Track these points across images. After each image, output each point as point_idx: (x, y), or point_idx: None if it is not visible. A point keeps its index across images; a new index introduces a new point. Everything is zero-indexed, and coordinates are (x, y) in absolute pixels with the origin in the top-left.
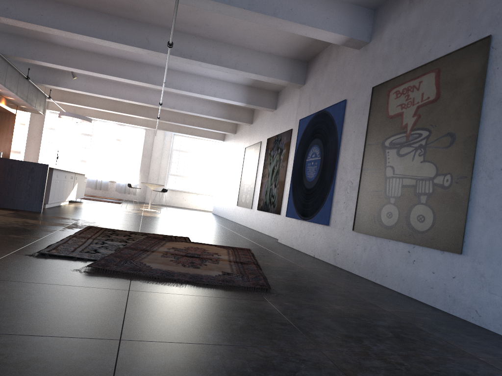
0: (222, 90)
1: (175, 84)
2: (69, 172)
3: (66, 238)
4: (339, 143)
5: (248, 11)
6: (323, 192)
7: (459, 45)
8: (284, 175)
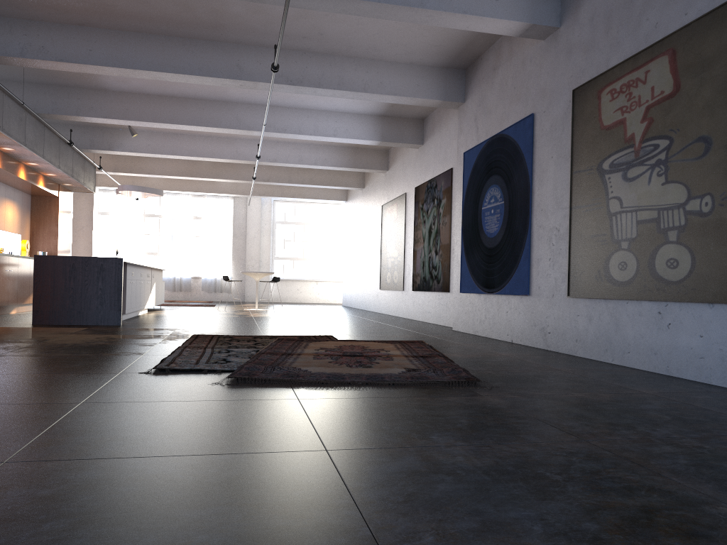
0: (344, 126)
1: (277, 126)
2: (144, 267)
3: (177, 350)
4: (530, 176)
5: (385, 4)
6: (514, 250)
7: (701, 11)
8: (448, 235)
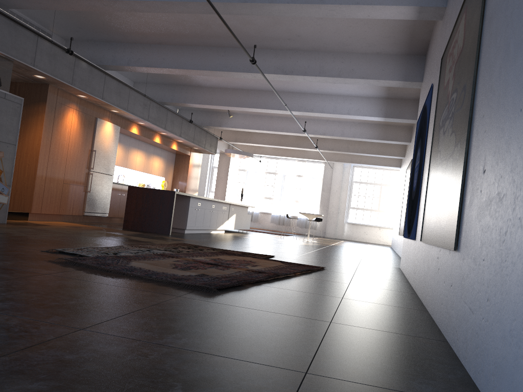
0: (356, 107)
1: (307, 107)
2: (218, 202)
3: (117, 245)
4: (425, 137)
5: (293, 4)
6: (416, 201)
7: None
8: None
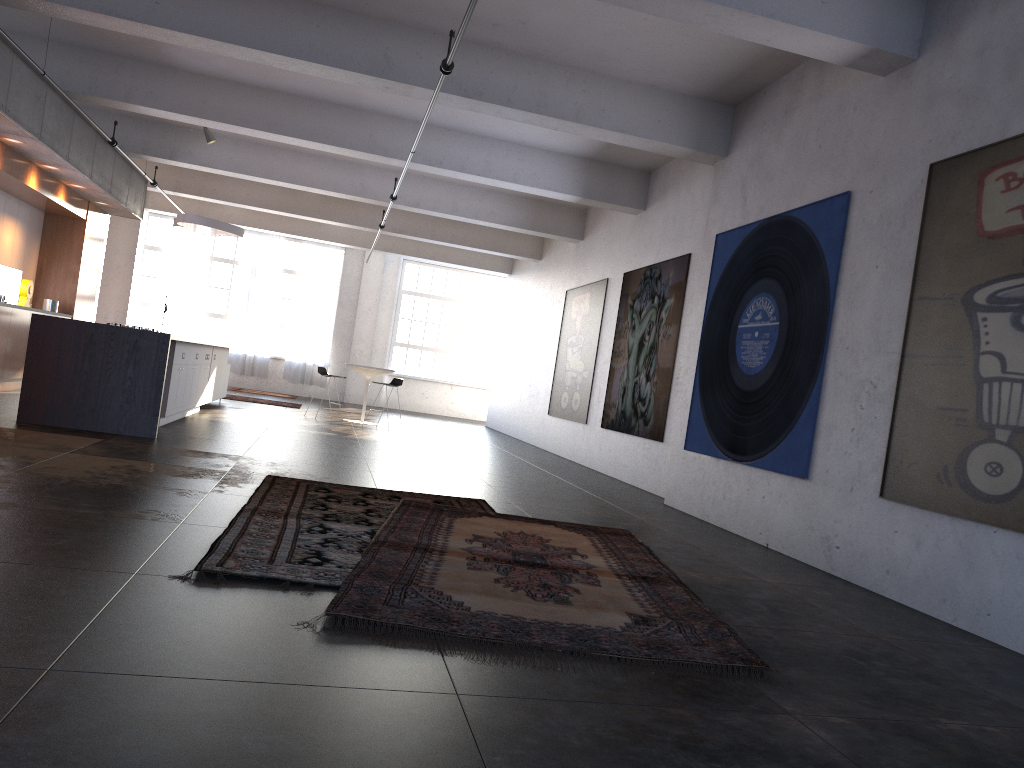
0: (531, 169)
1: (430, 155)
2: (203, 345)
3: (241, 519)
4: (833, 291)
5: None
6: (789, 402)
7: None
8: (672, 354)
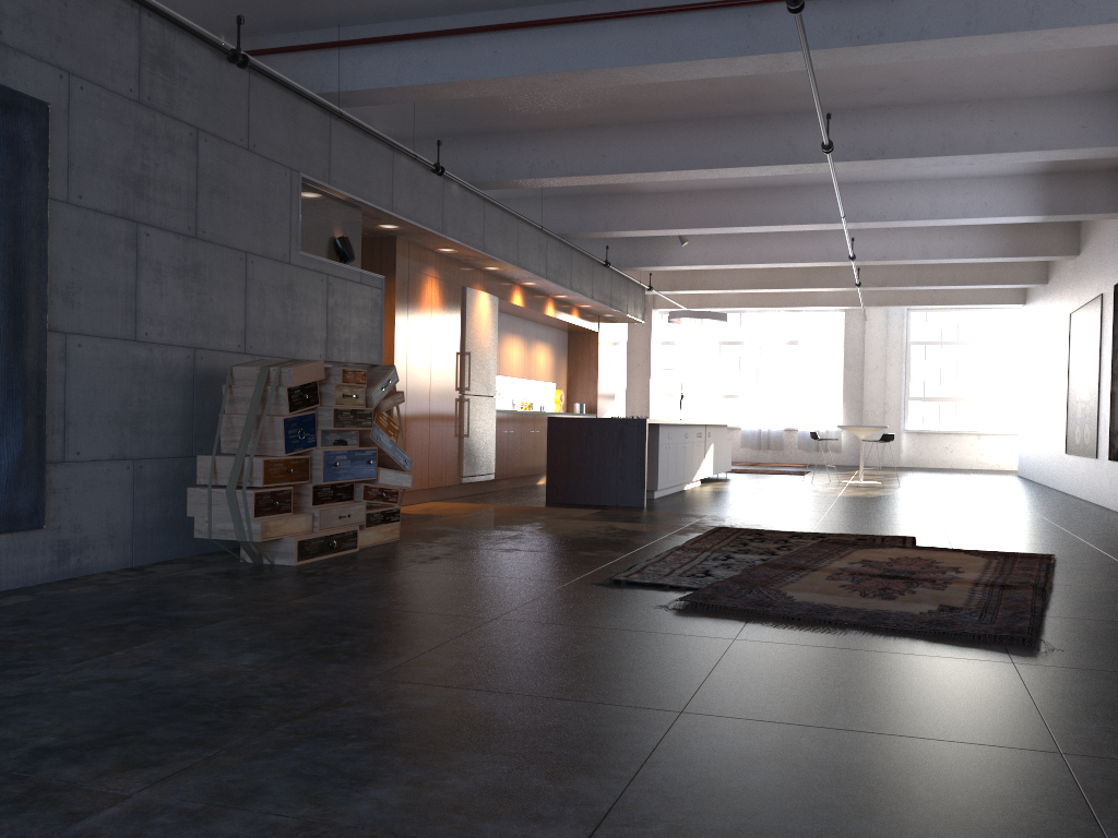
0: (981, 199)
1: (871, 211)
2: (692, 425)
3: (664, 553)
4: None
5: (967, 37)
6: None
7: None
8: None
